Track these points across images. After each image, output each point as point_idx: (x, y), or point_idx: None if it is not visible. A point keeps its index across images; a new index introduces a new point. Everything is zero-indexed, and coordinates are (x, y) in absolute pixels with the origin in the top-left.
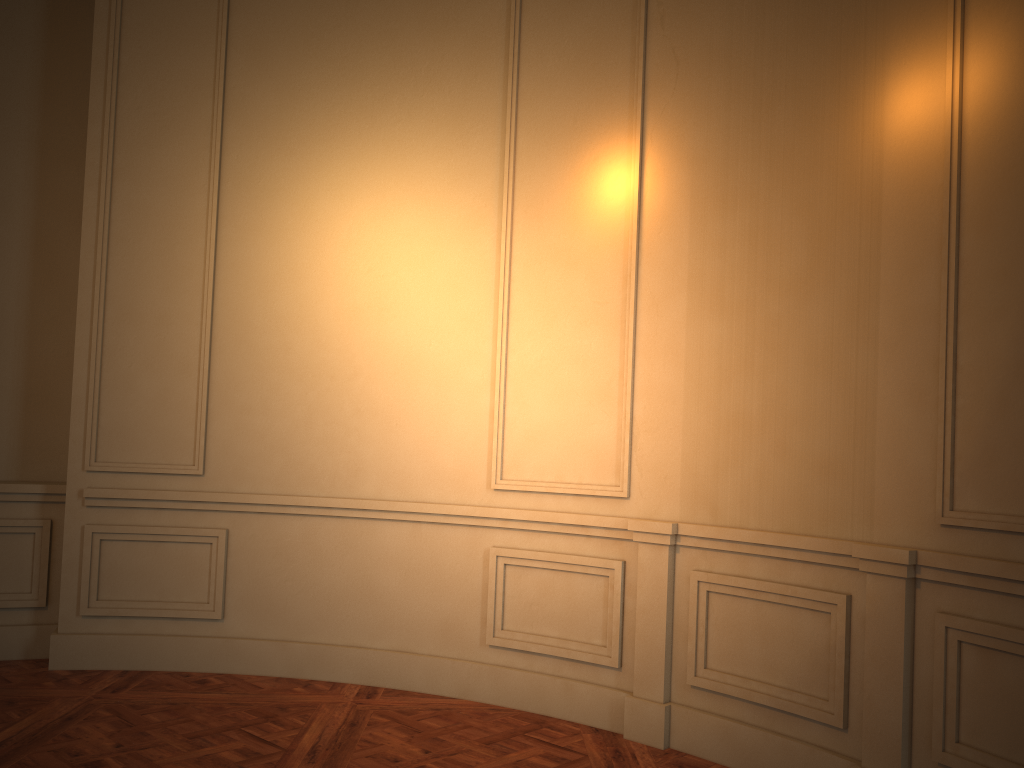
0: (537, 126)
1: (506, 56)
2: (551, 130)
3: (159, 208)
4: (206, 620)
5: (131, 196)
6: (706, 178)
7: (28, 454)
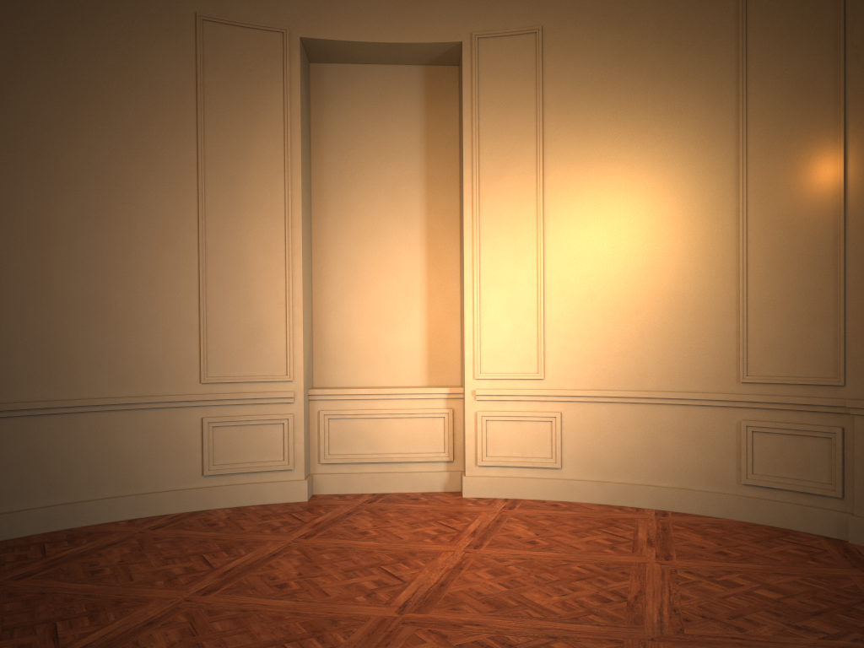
0: (762, 137)
1: (736, 91)
2: (773, 139)
3: (507, 214)
4: (550, 468)
5: (490, 209)
6: None
7: (431, 369)
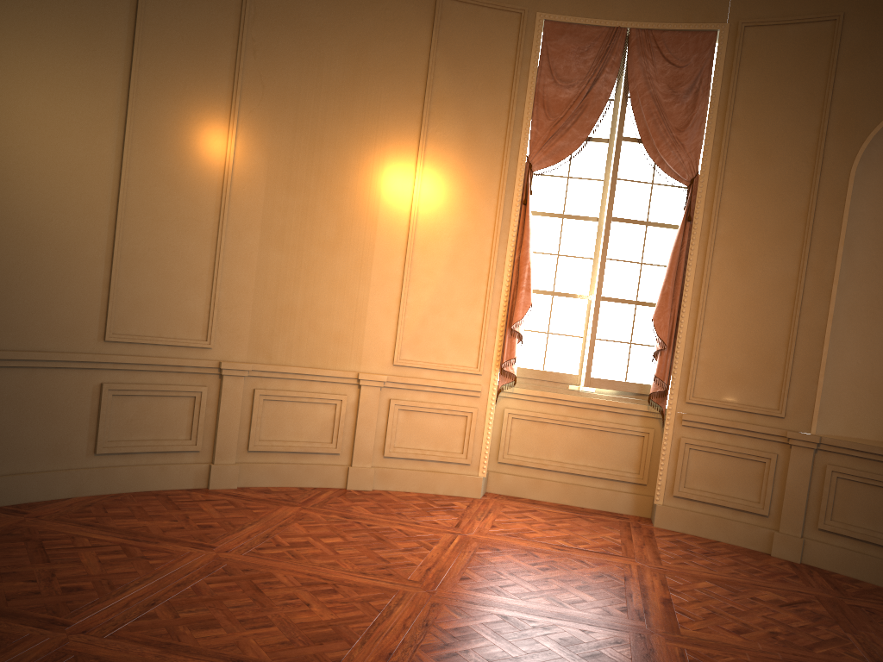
0: (155, 74)
1: (132, 3)
2: (166, 83)
3: None
4: None
5: None
6: (277, 167)
7: None
